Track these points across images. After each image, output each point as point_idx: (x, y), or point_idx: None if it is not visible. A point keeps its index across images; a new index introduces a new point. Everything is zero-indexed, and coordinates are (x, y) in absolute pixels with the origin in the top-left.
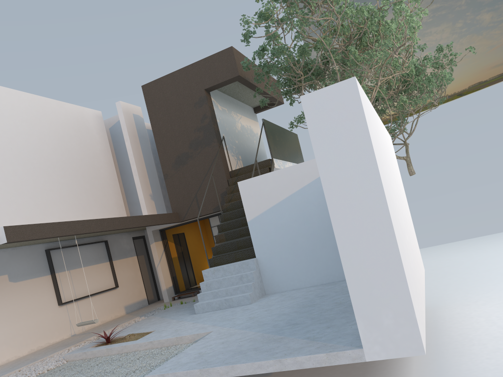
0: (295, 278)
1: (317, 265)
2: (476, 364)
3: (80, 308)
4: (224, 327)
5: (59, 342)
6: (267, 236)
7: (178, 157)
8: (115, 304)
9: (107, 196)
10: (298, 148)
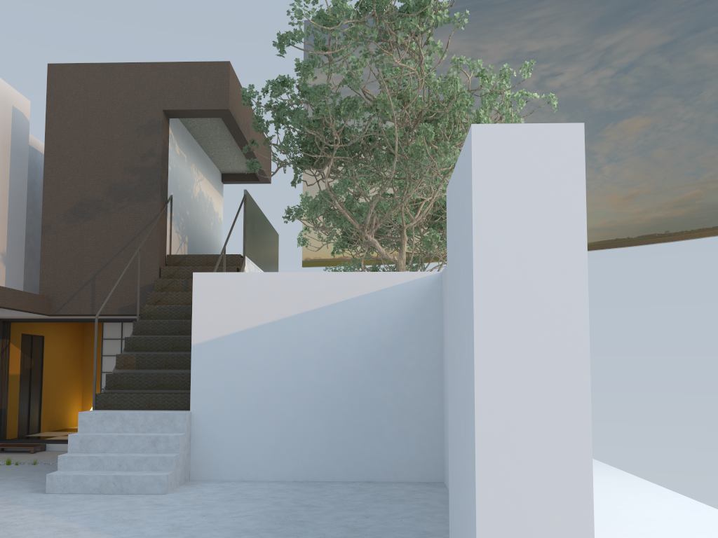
0: (251, 461)
1: (295, 447)
2: None
3: None
4: None
5: None
6: (221, 379)
7: (81, 203)
8: None
9: None
10: (276, 256)
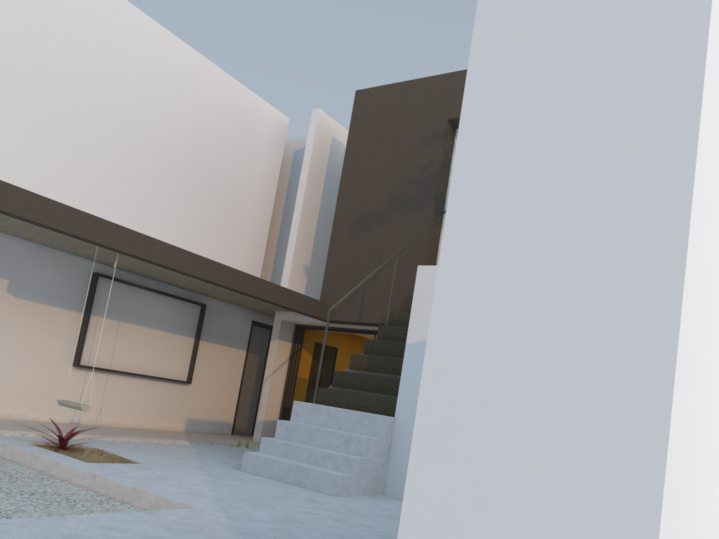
0: None
1: None
2: None
3: (109, 386)
4: (220, 511)
5: (42, 422)
6: None
7: (364, 216)
8: (172, 408)
9: (239, 241)
10: None
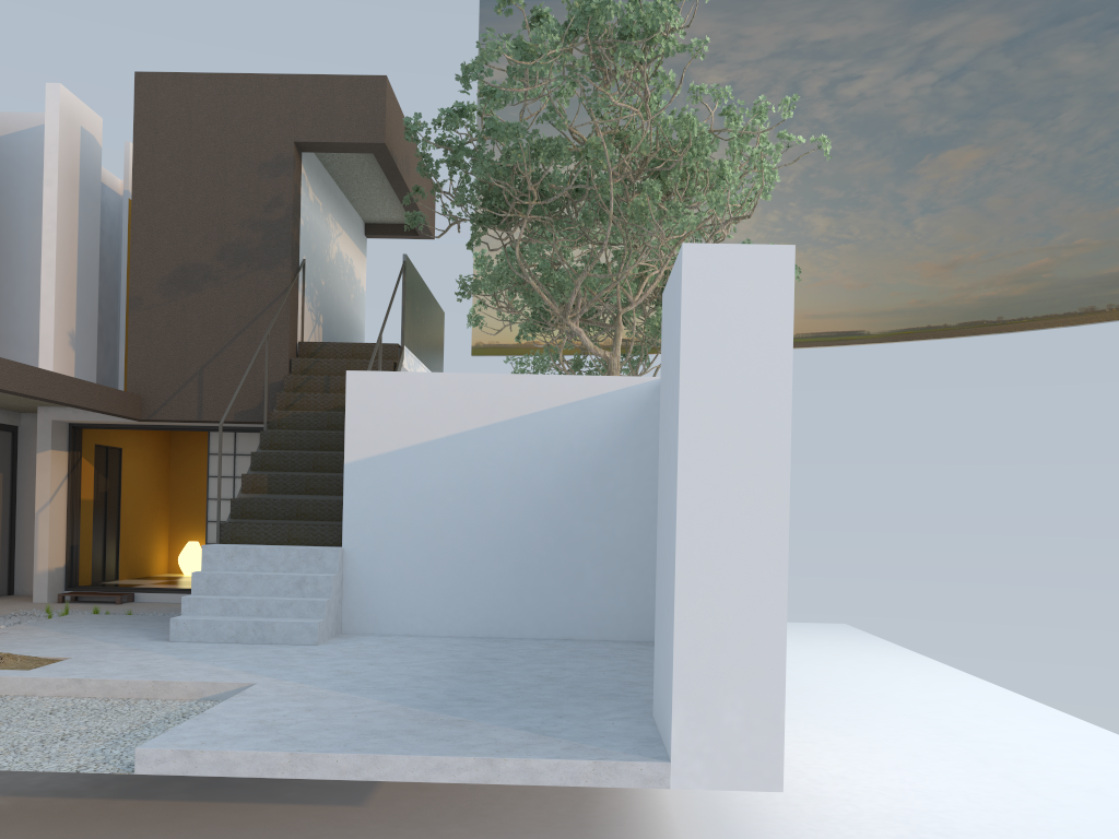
0: (419, 611)
1: (475, 595)
2: (794, 836)
3: None
4: (283, 680)
5: None
6: (381, 507)
7: (182, 269)
8: None
9: None
10: (441, 344)
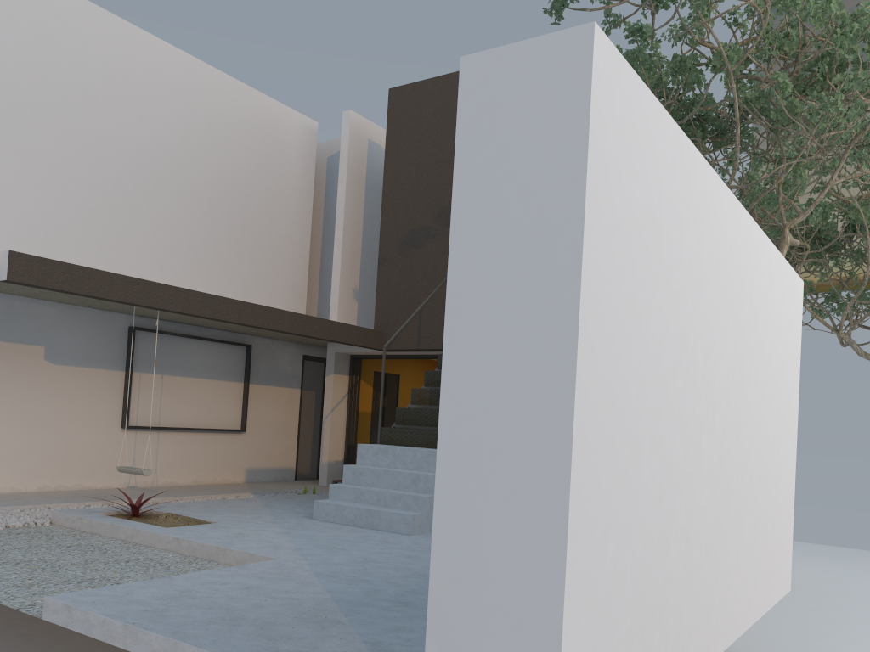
0: None
1: None
2: None
3: (162, 445)
4: (302, 559)
5: (99, 490)
6: None
7: (412, 232)
8: (229, 459)
9: (279, 270)
10: None
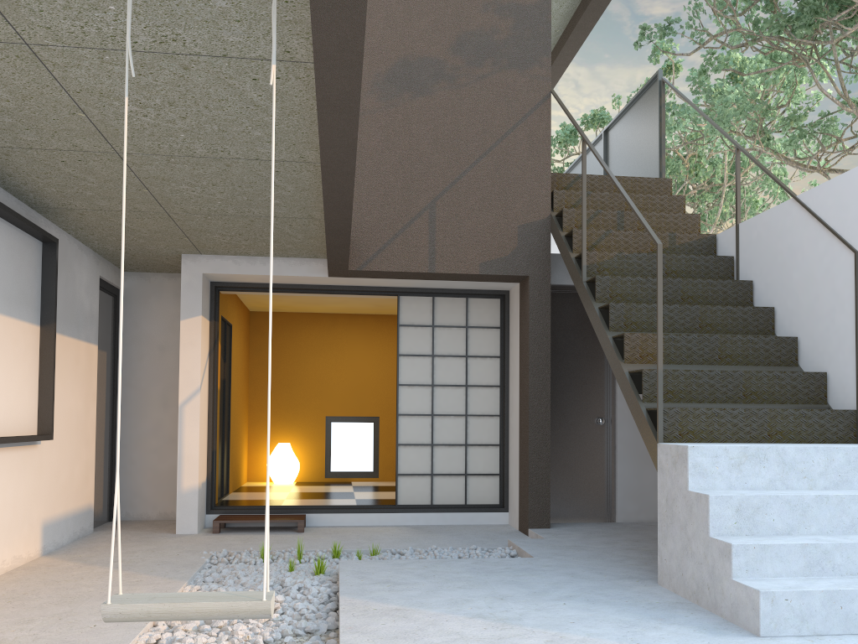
0: None
1: None
2: None
3: None
4: None
5: None
6: None
7: (404, 64)
8: (21, 508)
9: None
10: None
